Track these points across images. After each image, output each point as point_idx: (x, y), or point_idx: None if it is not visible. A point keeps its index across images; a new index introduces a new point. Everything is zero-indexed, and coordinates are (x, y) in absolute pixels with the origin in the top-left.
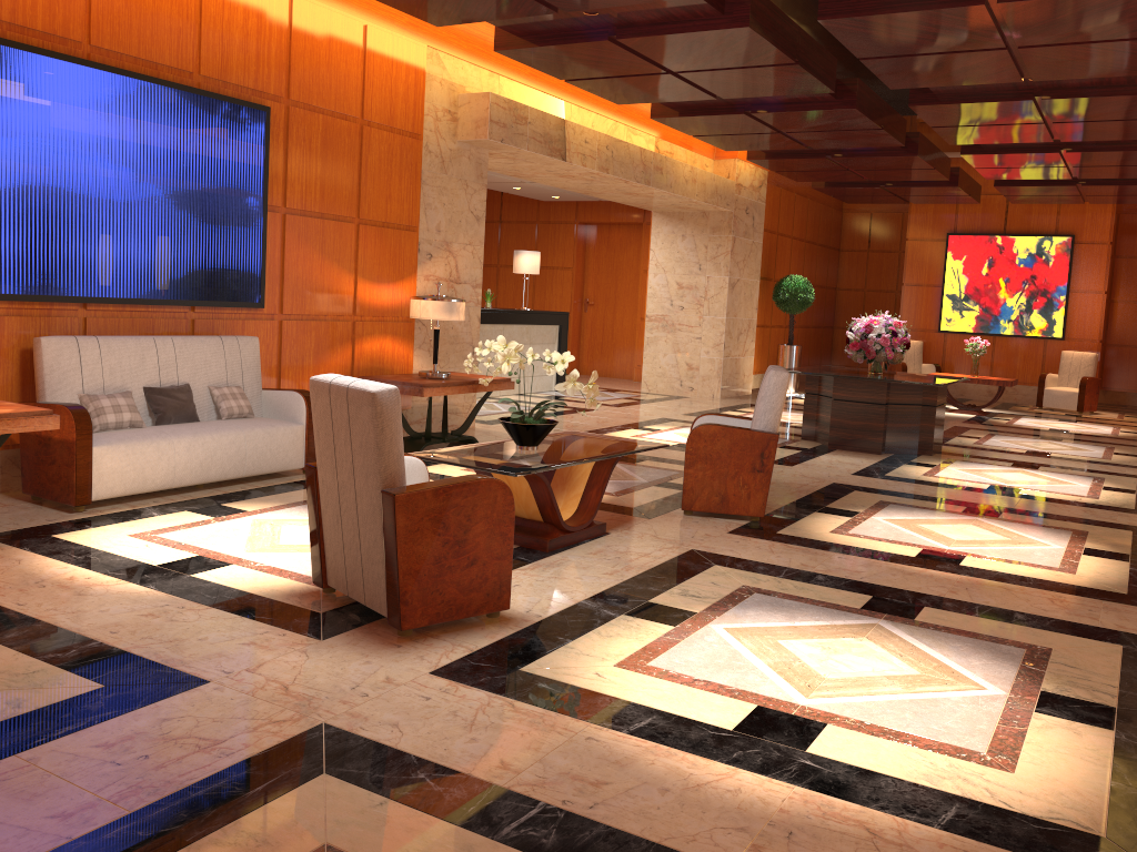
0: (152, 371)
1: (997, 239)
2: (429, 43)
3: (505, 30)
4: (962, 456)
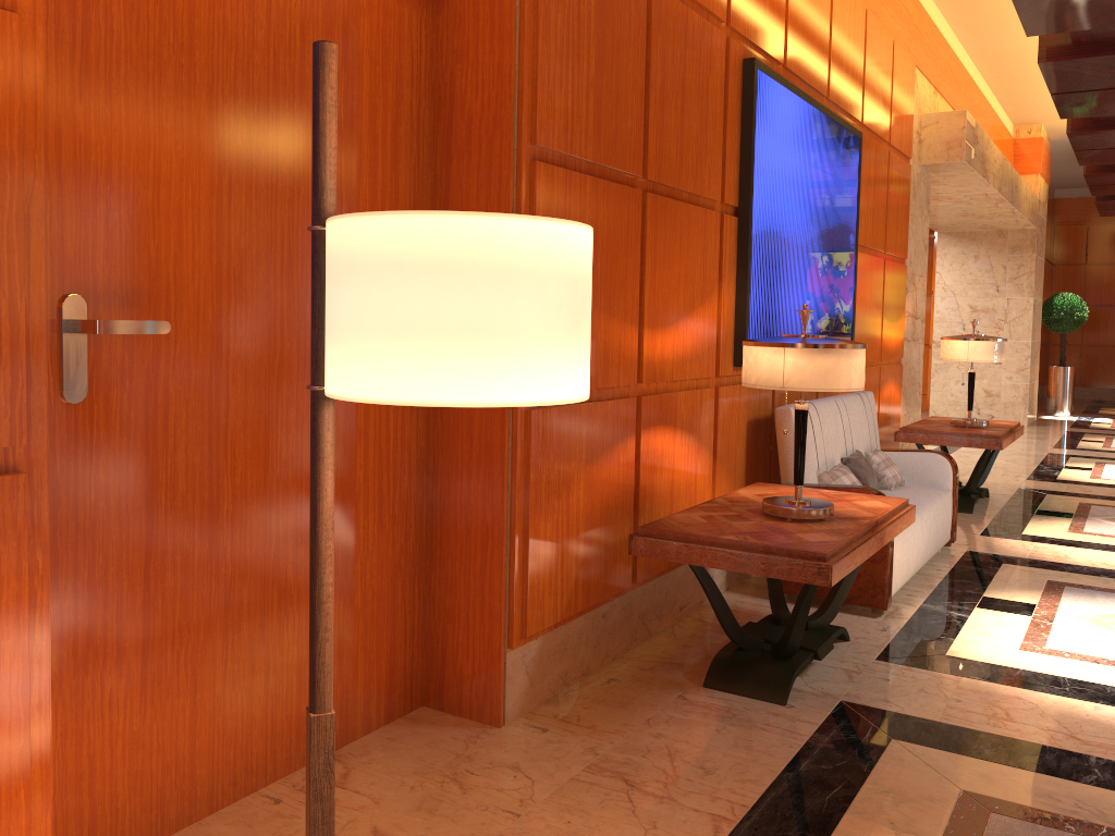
0: (841, 438)
1: None
2: (914, 59)
3: (1072, 39)
4: None
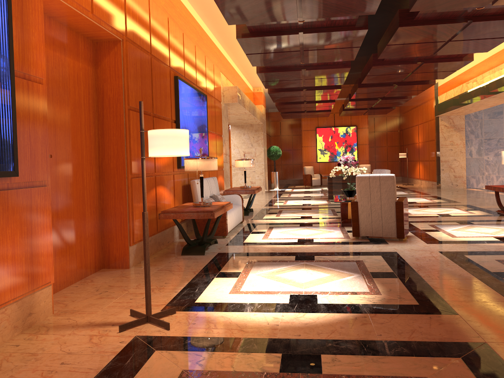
0: (209, 190)
1: (332, 128)
2: (219, 69)
3: (265, 67)
4: None
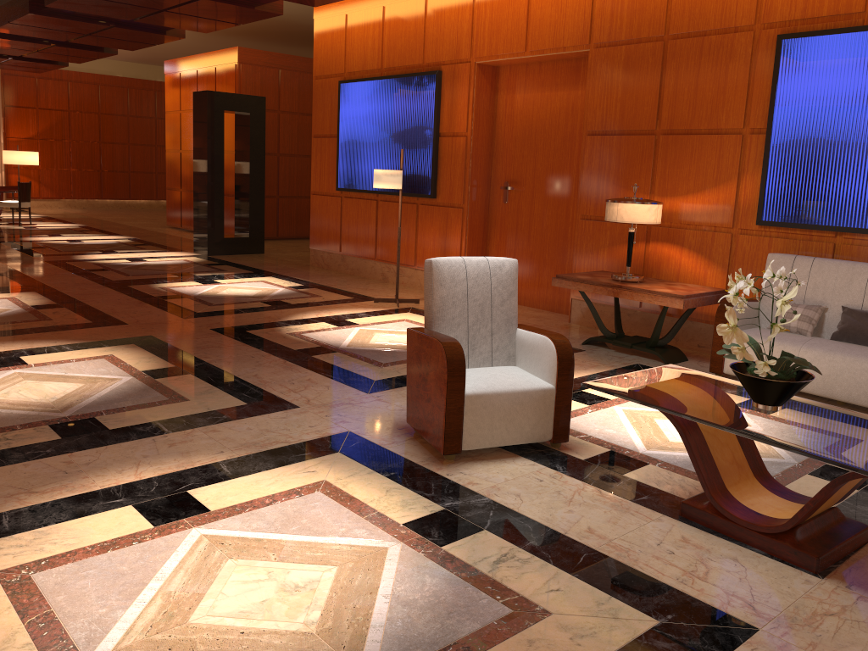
0: (856, 294)
1: None
2: None
3: None
4: None
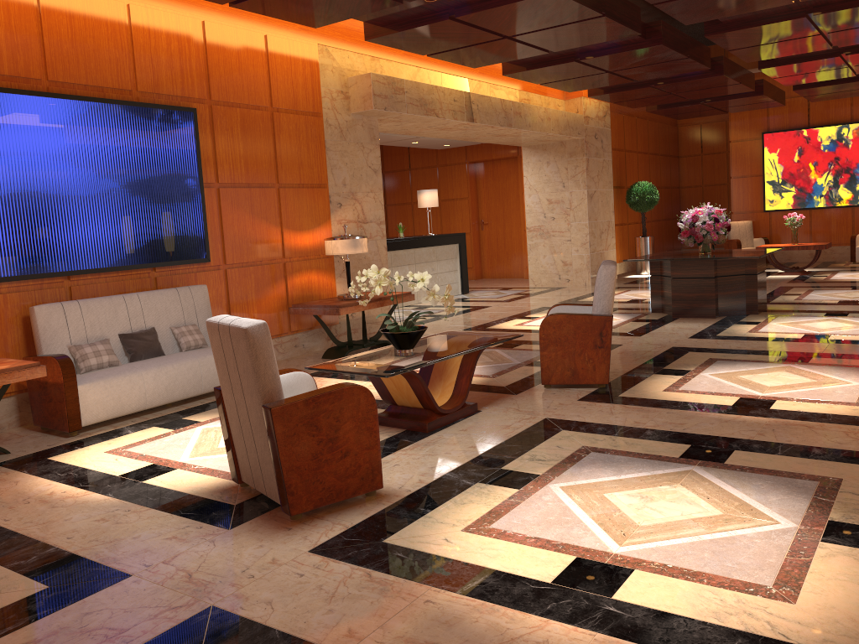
0: (124, 321)
1: (803, 132)
2: (318, 42)
3: (370, 23)
4: (783, 312)
